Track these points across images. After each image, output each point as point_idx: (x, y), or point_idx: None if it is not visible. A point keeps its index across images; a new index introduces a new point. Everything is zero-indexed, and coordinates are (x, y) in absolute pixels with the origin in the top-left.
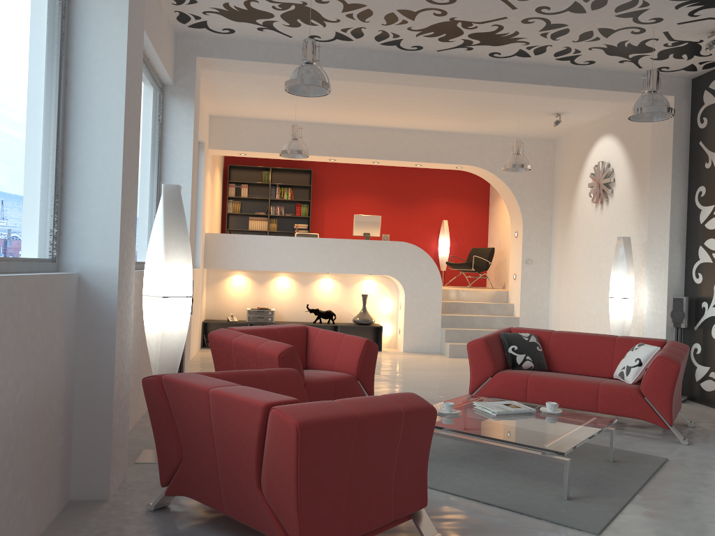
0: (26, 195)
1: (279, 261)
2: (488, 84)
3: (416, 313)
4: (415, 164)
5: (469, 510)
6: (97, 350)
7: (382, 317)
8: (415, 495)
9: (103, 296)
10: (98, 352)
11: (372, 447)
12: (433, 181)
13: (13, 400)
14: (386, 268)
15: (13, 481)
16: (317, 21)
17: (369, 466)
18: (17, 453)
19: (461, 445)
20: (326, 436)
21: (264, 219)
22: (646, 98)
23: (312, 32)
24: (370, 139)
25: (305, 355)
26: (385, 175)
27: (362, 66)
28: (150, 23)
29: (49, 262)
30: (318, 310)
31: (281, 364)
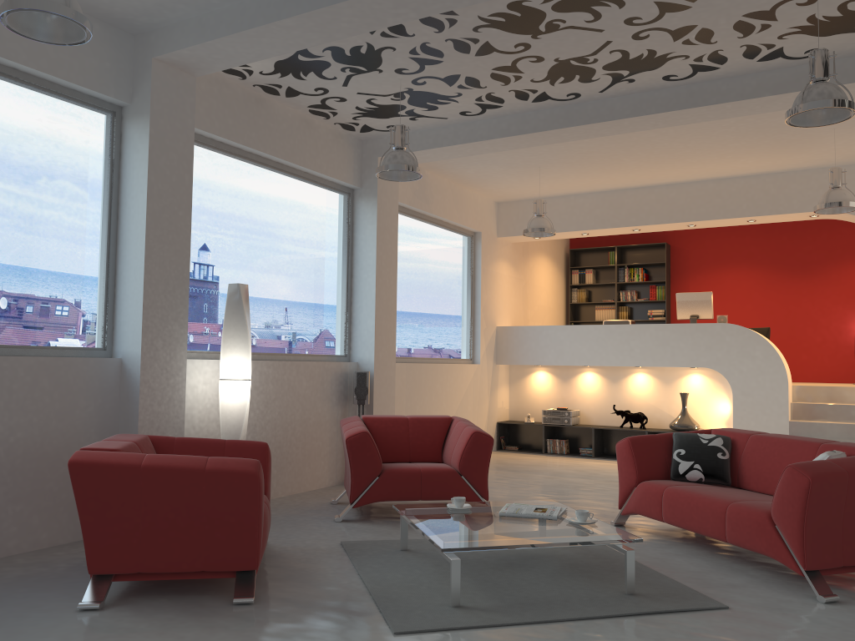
0: (61, 302)
1: (572, 354)
2: (688, 114)
3: (750, 418)
4: (745, 220)
5: (341, 593)
6: (129, 417)
7: (716, 422)
8: (238, 554)
9: (133, 376)
10: (130, 418)
11: (164, 496)
12: (846, 237)
13: (5, 439)
14: (704, 358)
15: (8, 496)
16: (443, 99)
17: (164, 513)
18: (12, 477)
19: (495, 552)
20: (100, 476)
21: (611, 307)
22: (800, 94)
23: (456, 109)
24: (675, 199)
25: (441, 448)
26: (770, 237)
27: (527, 129)
28: (281, 144)
29: (98, 350)
30: (624, 412)
31: (348, 448)
